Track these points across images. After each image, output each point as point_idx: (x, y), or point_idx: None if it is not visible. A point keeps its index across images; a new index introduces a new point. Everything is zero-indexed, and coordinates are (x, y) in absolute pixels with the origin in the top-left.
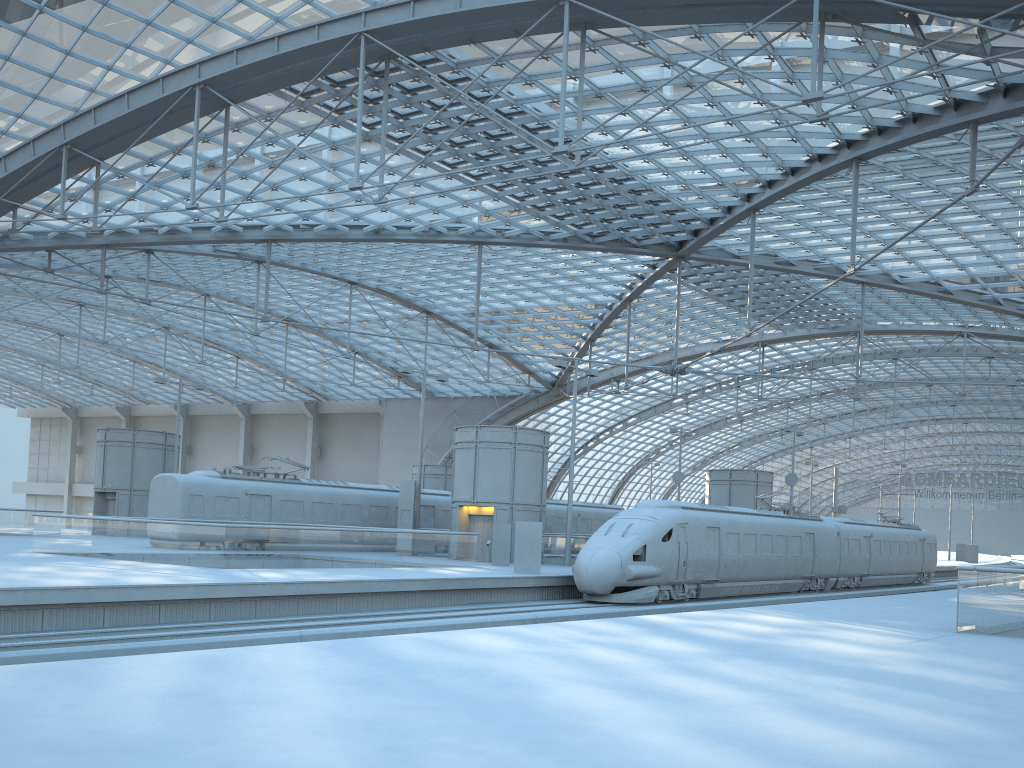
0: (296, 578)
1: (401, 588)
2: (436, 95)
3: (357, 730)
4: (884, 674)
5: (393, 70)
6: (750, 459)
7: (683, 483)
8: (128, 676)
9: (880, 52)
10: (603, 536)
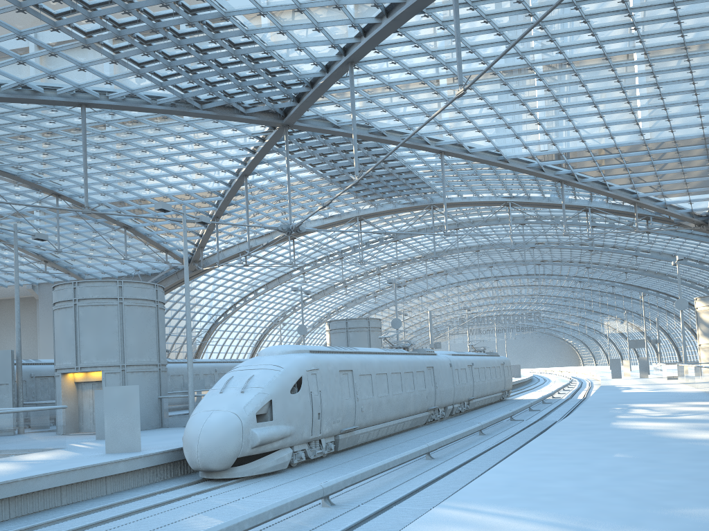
0: None
1: None
2: None
3: None
4: None
5: None
6: (353, 317)
7: (306, 338)
8: None
9: None
10: (218, 395)
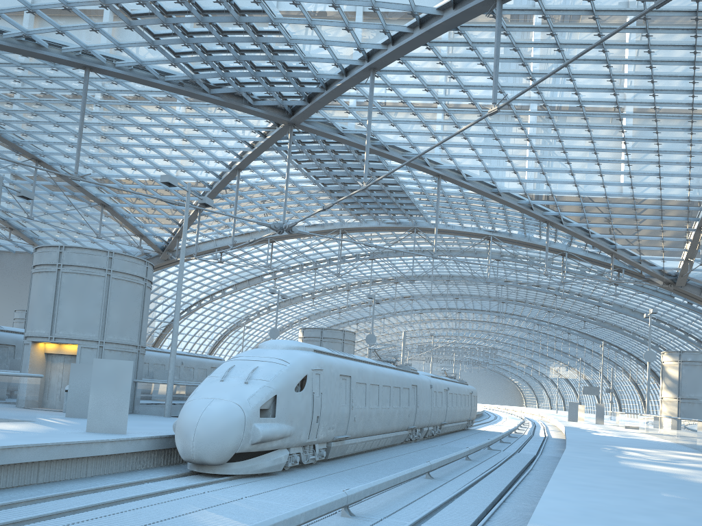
0: None
1: None
2: None
3: None
4: None
5: None
6: None
7: None
8: None
9: None
10: (219, 383)
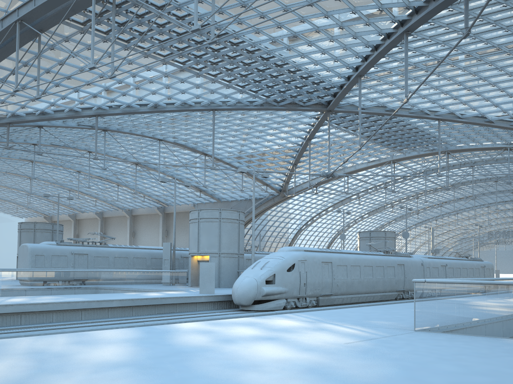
0: (24, 301)
1: (102, 305)
2: (153, 16)
3: None
4: None
5: (125, 2)
6: (402, 228)
7: None
8: None
9: None
10: (251, 269)
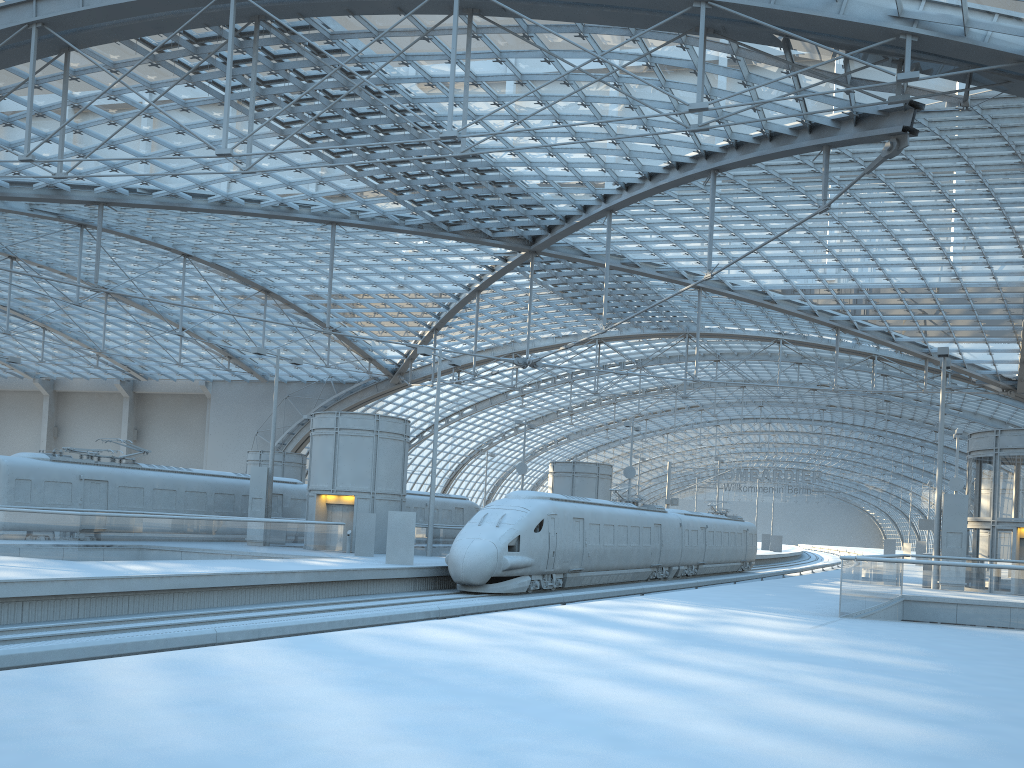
0: (170, 571)
1: (280, 580)
2: (305, 64)
3: (424, 734)
4: (828, 658)
5: (260, 33)
6: (576, 452)
7: (513, 474)
8: (110, 685)
9: (749, 71)
10: (477, 526)
